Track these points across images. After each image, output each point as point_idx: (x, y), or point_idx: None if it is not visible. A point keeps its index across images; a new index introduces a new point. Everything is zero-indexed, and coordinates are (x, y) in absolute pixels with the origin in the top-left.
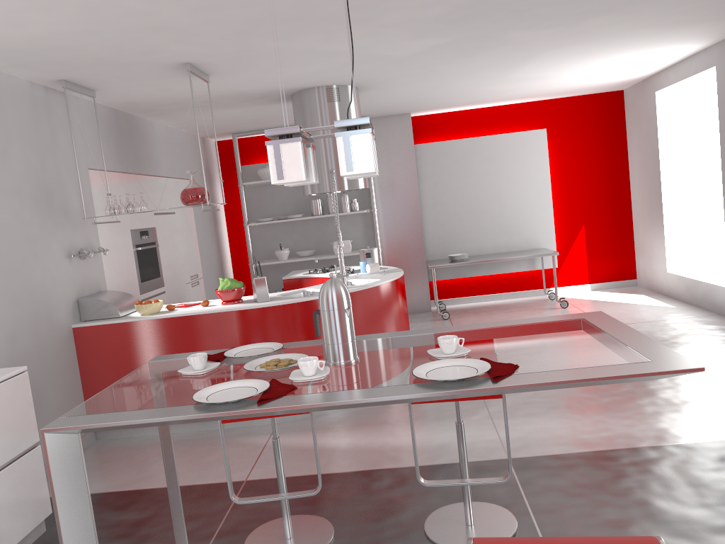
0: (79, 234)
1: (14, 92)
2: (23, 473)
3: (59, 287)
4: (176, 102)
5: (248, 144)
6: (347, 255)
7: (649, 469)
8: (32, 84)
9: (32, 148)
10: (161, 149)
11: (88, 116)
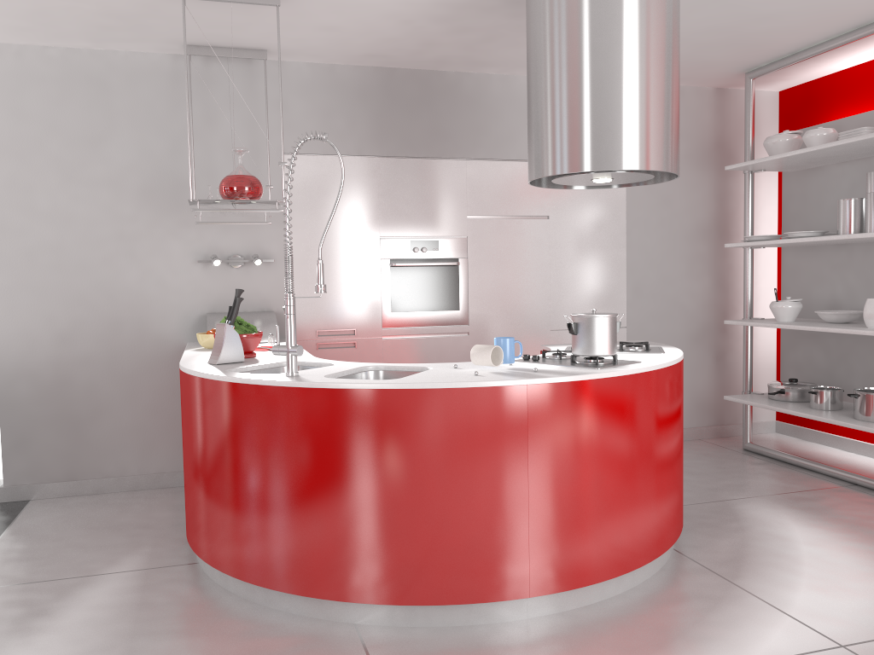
0: (237, 236)
1: (137, 71)
2: None
3: (173, 296)
4: (419, 42)
5: (824, 90)
6: (870, 333)
7: None
8: (178, 57)
9: (156, 133)
10: None
11: (305, 84)
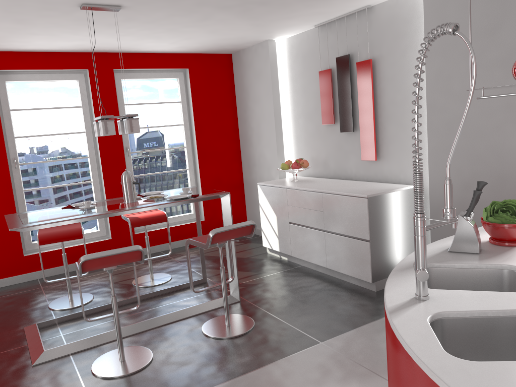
0: None
1: None
2: (355, 247)
3: None
4: None
5: None
6: None
7: None
8: None
9: None
10: None
11: None
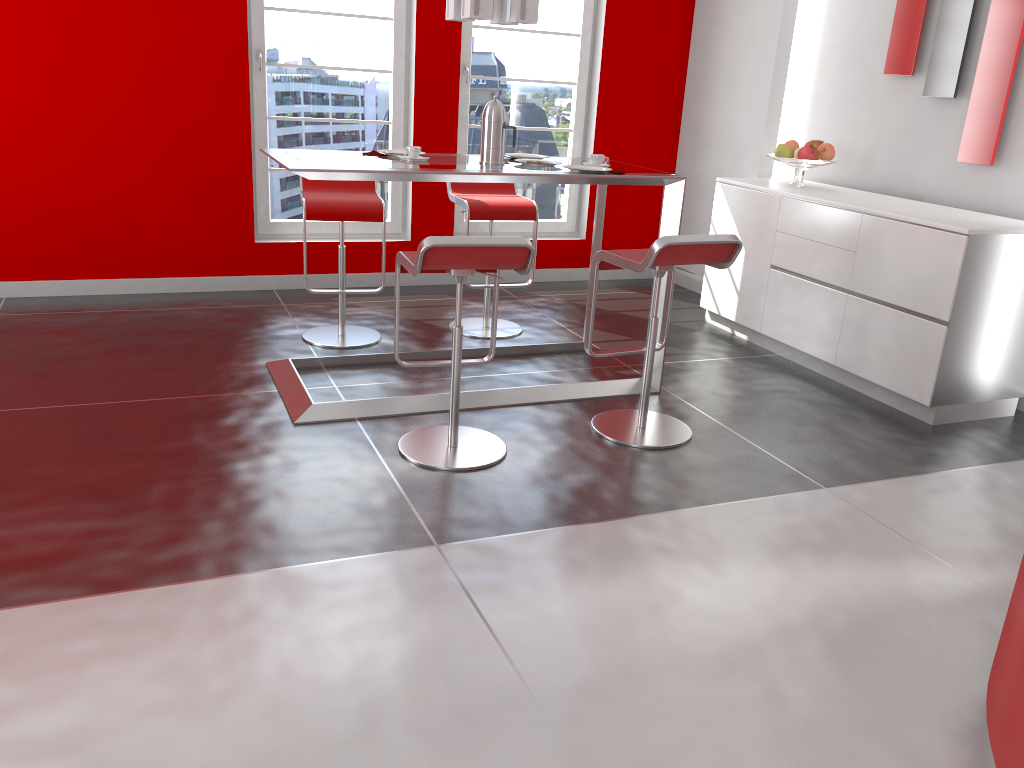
0: None
1: None
2: (912, 333)
3: None
4: None
5: None
6: None
7: (199, 531)
8: None
9: None
10: None
11: None
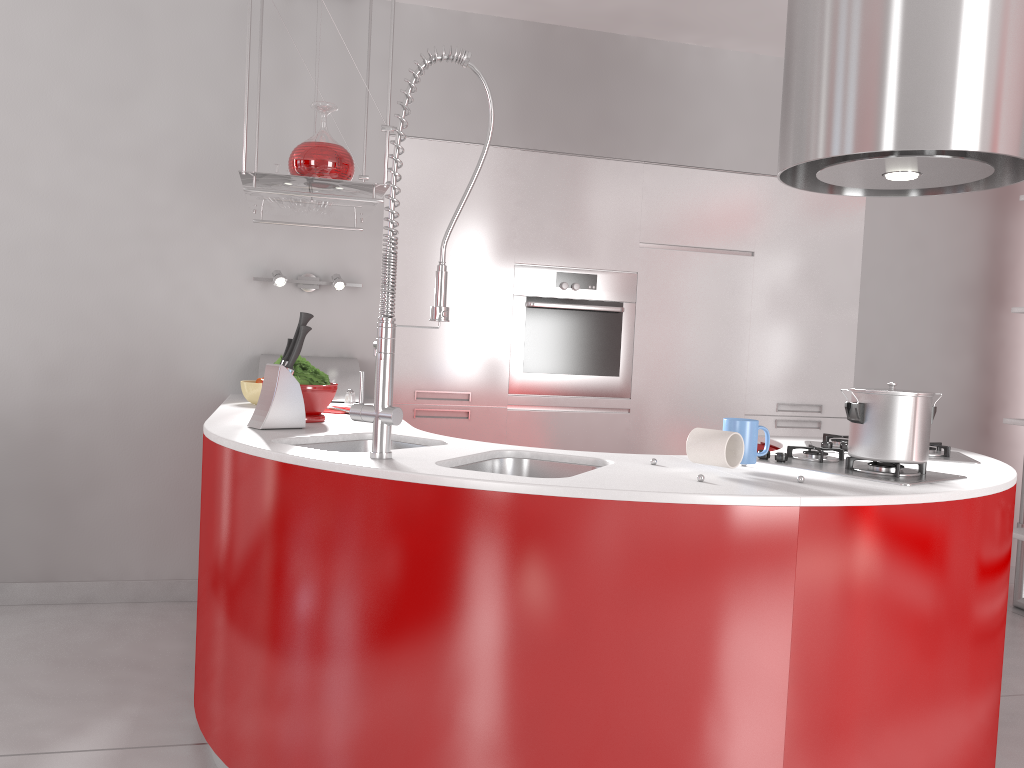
0: (313, 247)
1: None
2: None
3: (215, 326)
4: None
5: None
6: None
7: None
8: None
9: (209, 91)
10: (737, 111)
11: (425, 38)
